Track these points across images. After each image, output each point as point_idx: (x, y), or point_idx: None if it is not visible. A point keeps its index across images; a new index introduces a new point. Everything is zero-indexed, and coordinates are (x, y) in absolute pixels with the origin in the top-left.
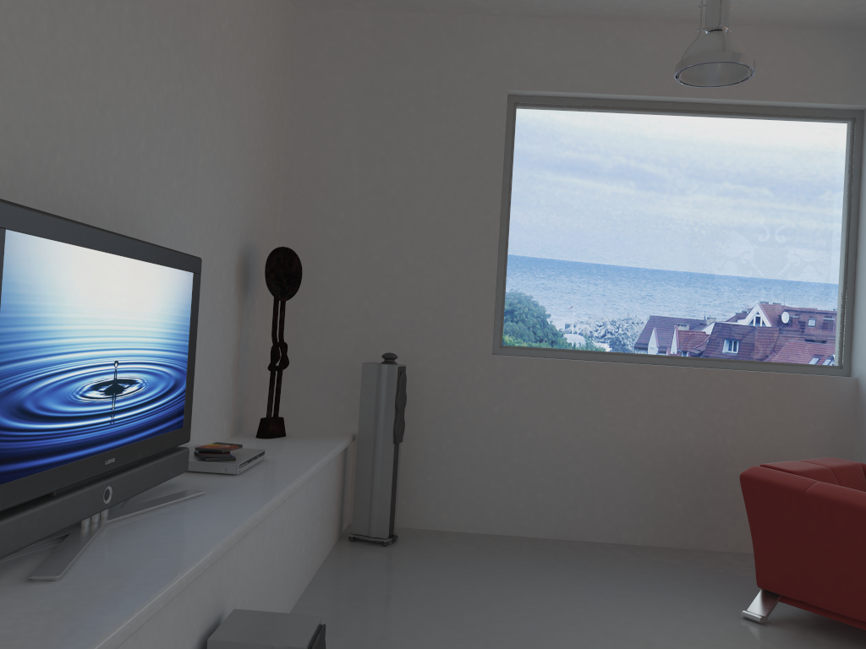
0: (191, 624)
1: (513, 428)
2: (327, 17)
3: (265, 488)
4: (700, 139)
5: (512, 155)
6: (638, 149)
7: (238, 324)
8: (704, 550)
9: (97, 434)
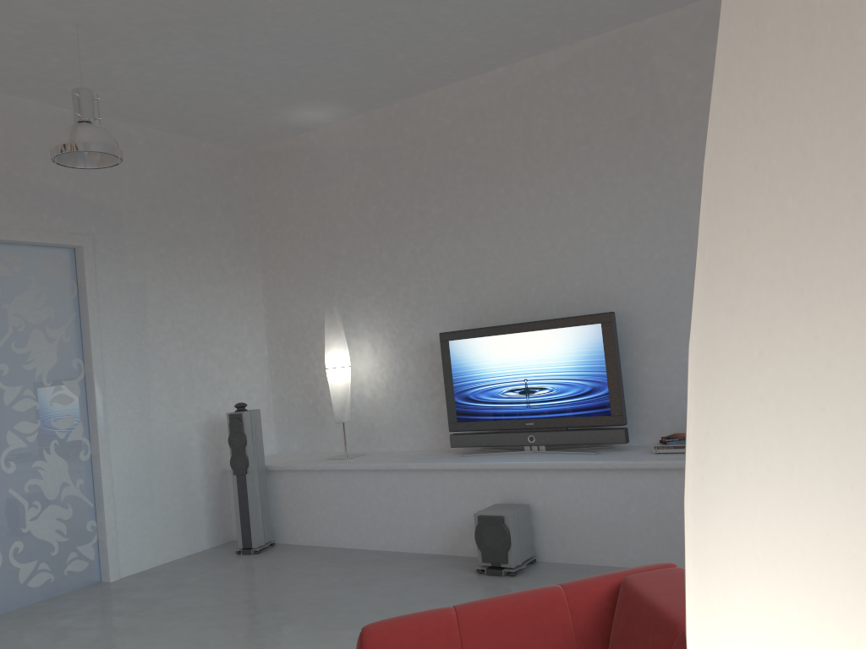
0: (490, 493)
1: None
2: None
3: (613, 459)
4: None
5: None
6: None
7: None
8: None
9: (517, 411)
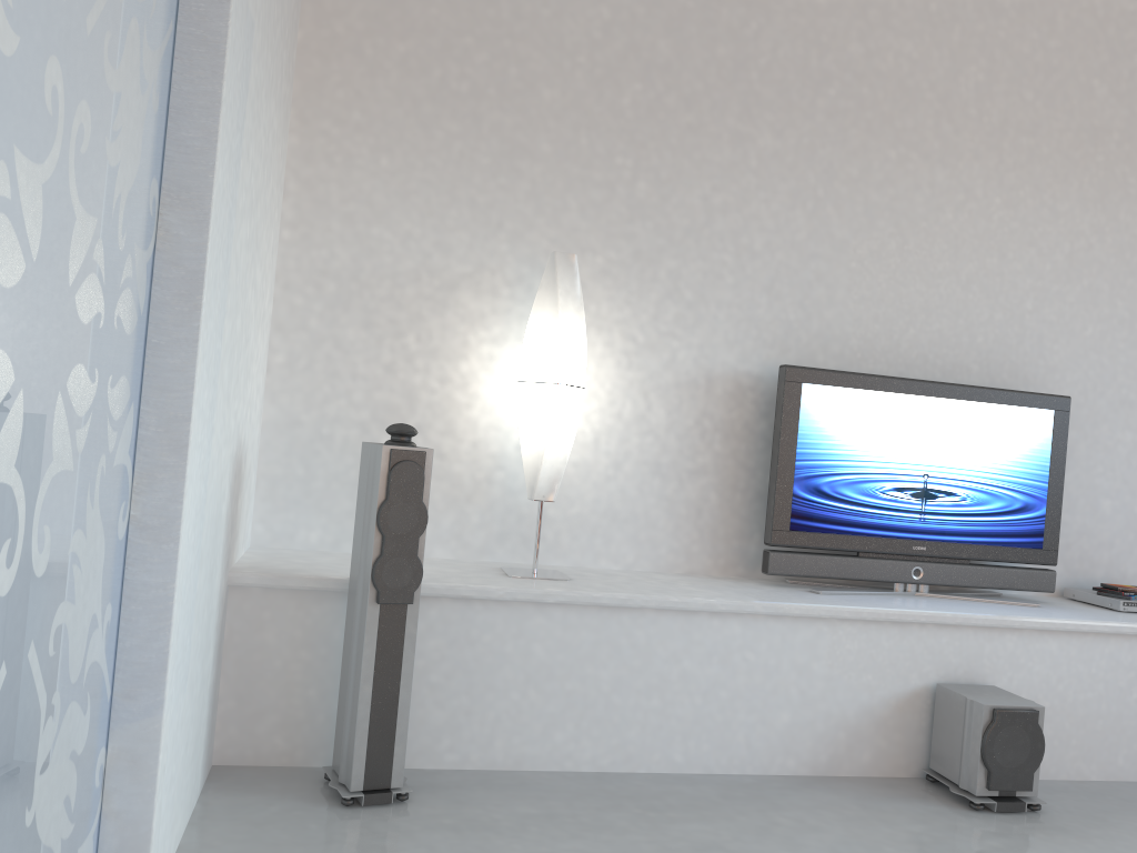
0: (920, 664)
1: None
2: None
3: (1112, 618)
4: None
5: None
6: None
7: None
8: None
9: (902, 524)
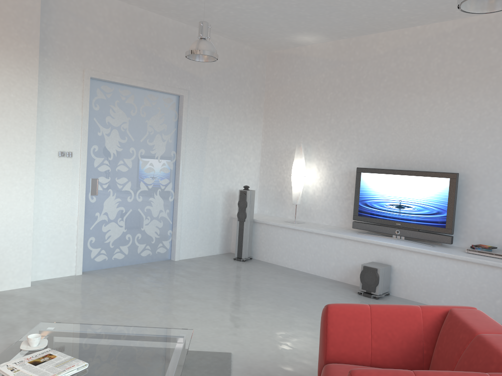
0: (370, 255)
1: None
2: None
3: (442, 251)
4: None
5: None
6: None
7: None
8: None
9: (392, 216)
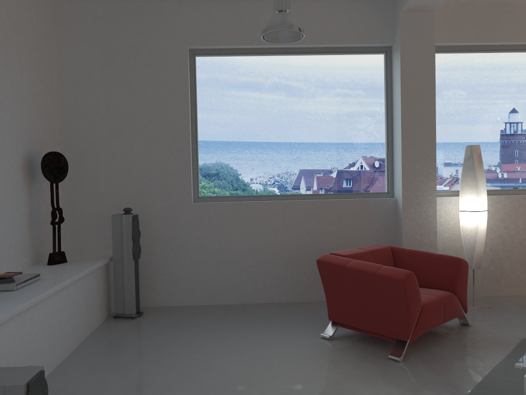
0: None
1: (208, 243)
2: (75, 8)
3: (26, 296)
4: (302, 68)
5: (195, 85)
6: (268, 76)
7: (29, 200)
8: (319, 301)
9: None
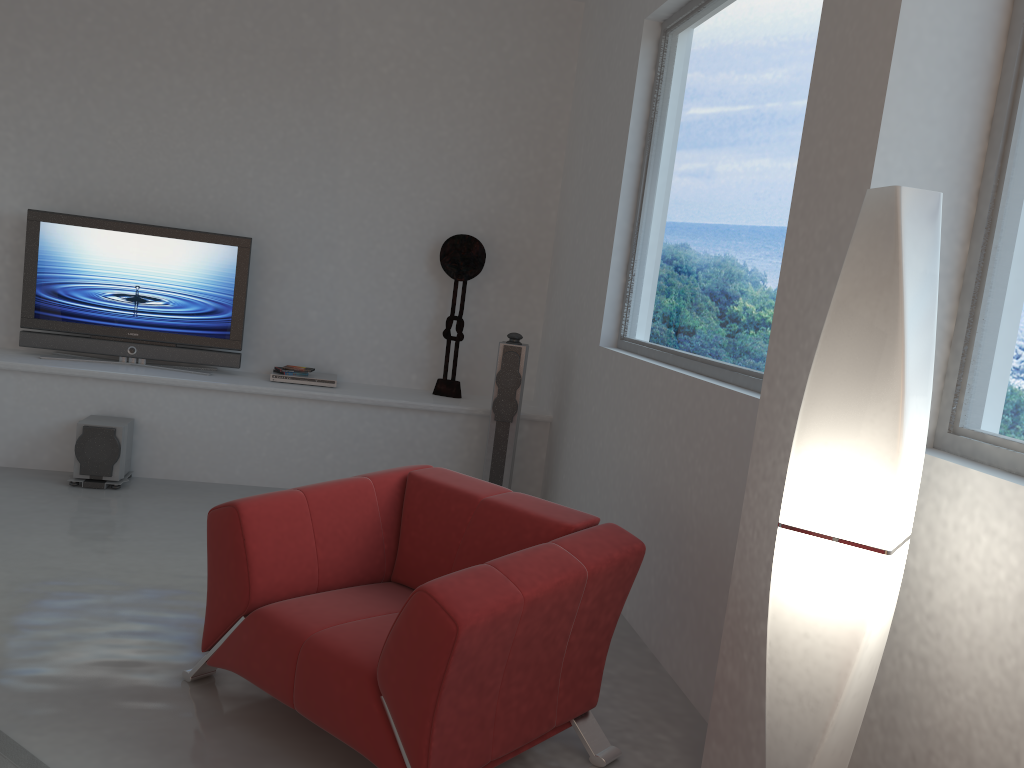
0: (84, 403)
1: (596, 434)
2: (592, 1)
3: (236, 382)
4: None
5: (657, 99)
6: (727, 44)
7: (441, 300)
8: (655, 659)
9: (120, 318)
